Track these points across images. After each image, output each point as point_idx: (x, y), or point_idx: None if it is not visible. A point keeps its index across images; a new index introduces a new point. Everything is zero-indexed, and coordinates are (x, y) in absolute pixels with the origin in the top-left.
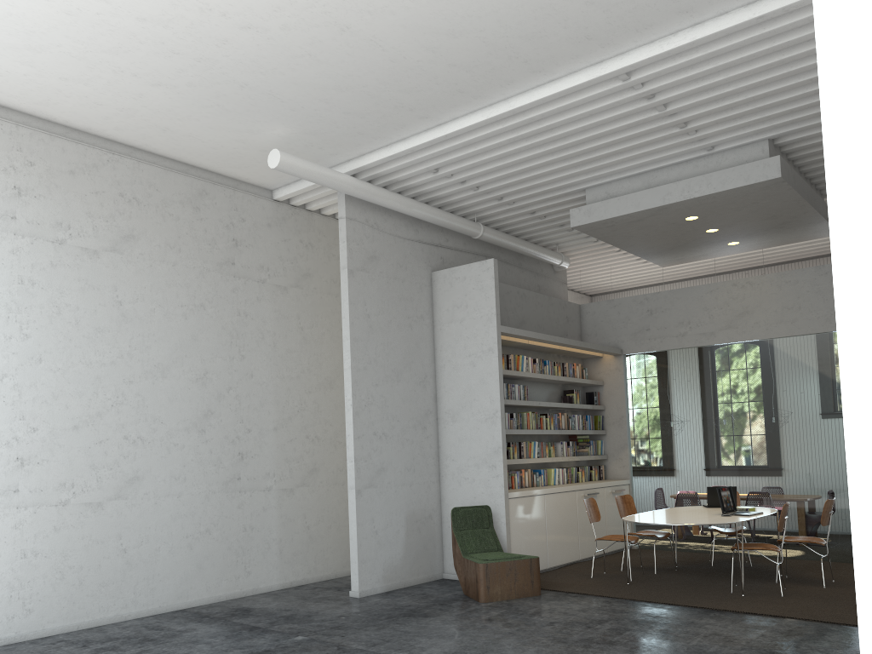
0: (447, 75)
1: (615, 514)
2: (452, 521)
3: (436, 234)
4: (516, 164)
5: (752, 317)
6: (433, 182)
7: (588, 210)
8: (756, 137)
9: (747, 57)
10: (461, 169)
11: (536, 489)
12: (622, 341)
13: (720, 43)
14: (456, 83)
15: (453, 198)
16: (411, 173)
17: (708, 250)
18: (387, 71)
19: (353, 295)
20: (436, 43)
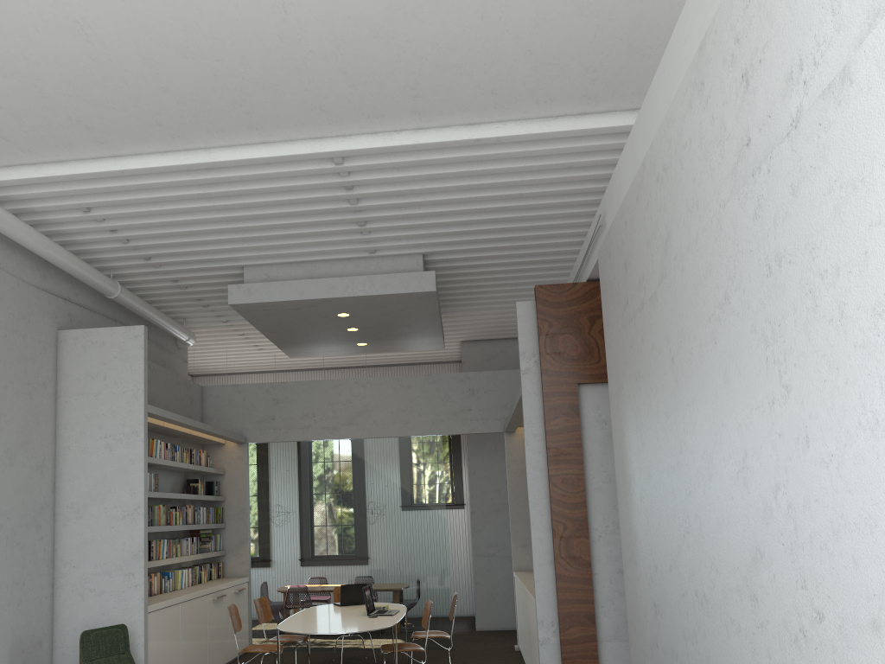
0: (153, 99)
1: None
2: (81, 649)
3: (65, 285)
4: (183, 224)
5: (371, 415)
6: (77, 223)
7: (248, 289)
8: (414, 250)
9: (448, 174)
10: (122, 215)
11: (172, 597)
12: (246, 429)
13: (433, 154)
14: (158, 113)
15: (94, 247)
16: (57, 205)
17: (337, 347)
18: (79, 70)
19: None
20: (159, 55)
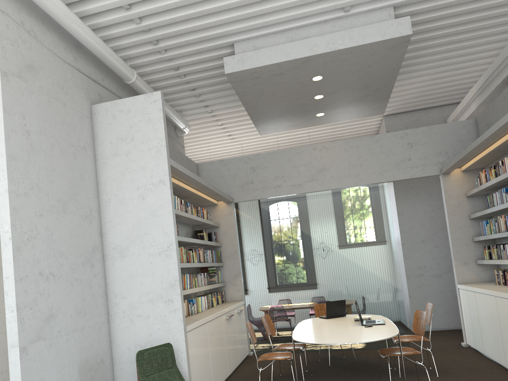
0: None
1: (240, 330)
2: (138, 367)
3: (93, 70)
4: None
5: (328, 172)
6: (98, 1)
7: (241, 59)
8: (385, 2)
9: None
10: None
11: (200, 318)
12: (232, 192)
13: None
14: None
15: (113, 32)
16: None
17: (299, 120)
18: None
19: (9, 103)
20: None
